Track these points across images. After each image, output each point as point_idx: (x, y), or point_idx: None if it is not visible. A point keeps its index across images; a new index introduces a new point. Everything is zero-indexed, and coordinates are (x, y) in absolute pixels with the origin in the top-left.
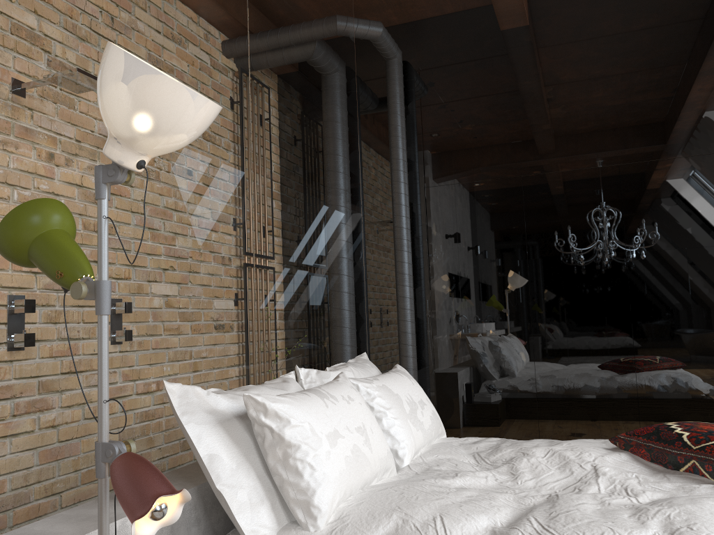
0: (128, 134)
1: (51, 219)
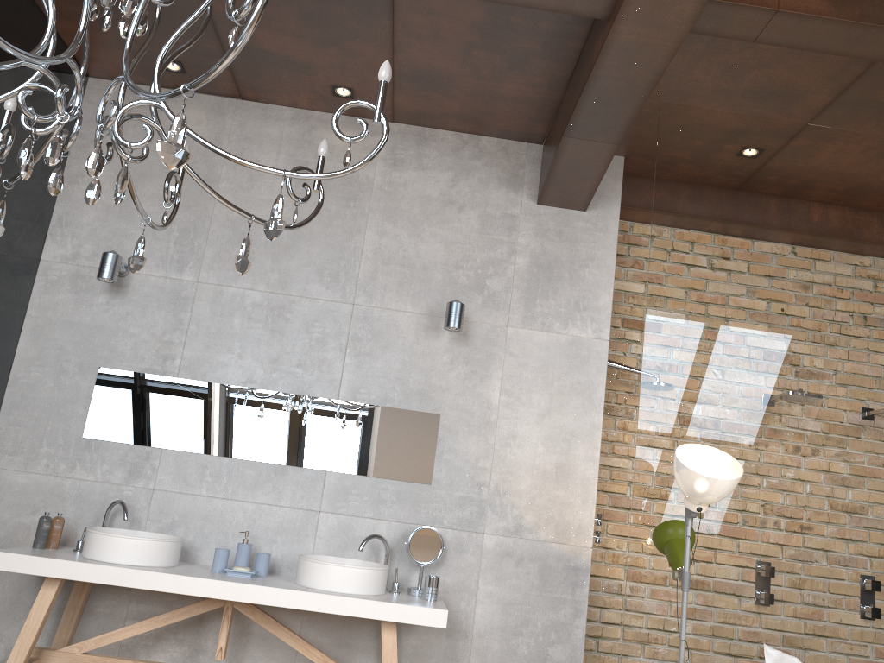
0: (685, 495)
1: (673, 532)
